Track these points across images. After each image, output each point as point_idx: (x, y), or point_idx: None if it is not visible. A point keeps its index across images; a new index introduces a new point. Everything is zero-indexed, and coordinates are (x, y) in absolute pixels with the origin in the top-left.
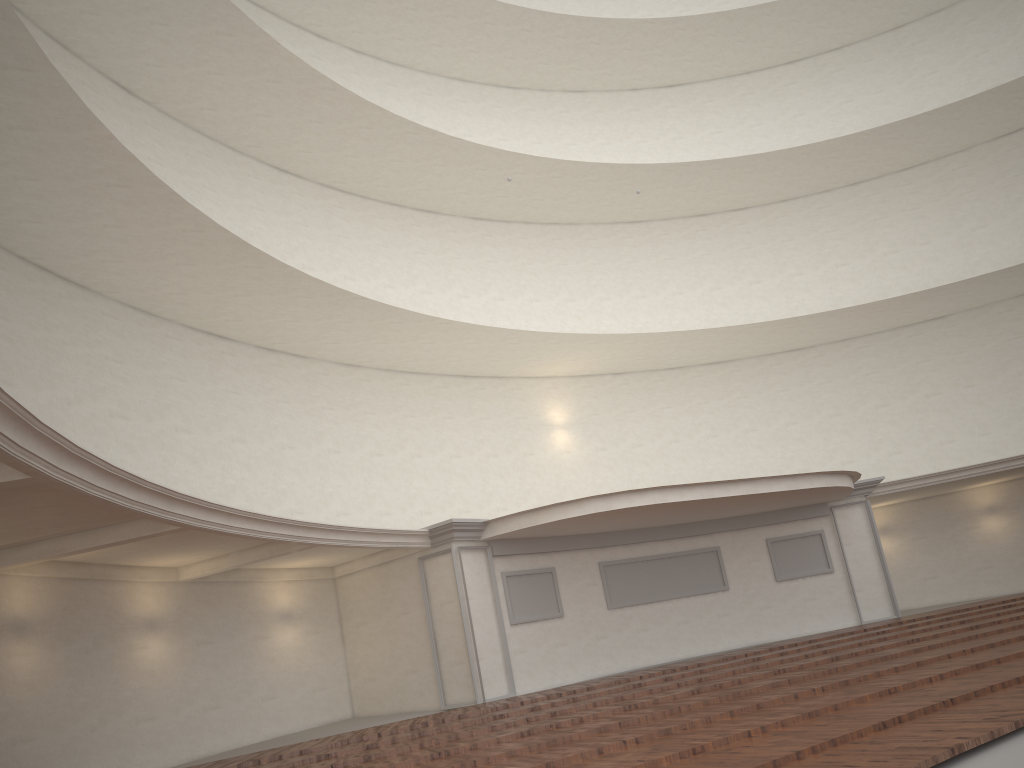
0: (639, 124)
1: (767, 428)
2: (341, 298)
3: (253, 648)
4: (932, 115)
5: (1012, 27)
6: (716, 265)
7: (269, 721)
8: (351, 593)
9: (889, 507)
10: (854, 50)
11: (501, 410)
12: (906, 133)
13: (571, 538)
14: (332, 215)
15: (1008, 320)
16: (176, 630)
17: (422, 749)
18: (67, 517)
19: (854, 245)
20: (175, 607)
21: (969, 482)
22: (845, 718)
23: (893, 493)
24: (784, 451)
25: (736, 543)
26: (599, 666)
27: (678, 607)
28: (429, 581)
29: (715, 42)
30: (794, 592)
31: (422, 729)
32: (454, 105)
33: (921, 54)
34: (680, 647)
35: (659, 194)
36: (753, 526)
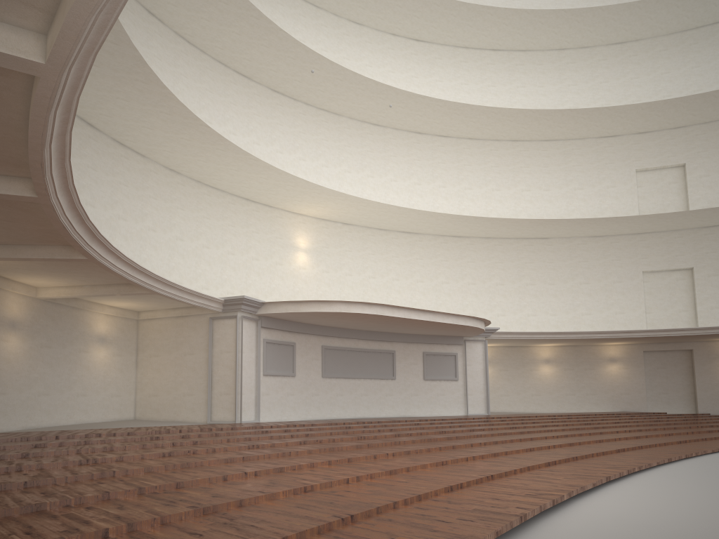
0: (392, 59)
1: (430, 282)
2: (192, 122)
3: (77, 357)
4: (572, 112)
5: (624, 72)
6: (421, 168)
7: (79, 411)
8: (150, 333)
9: (491, 347)
10: (533, 55)
11: (267, 229)
12: (554, 118)
13: (309, 326)
14: (179, 57)
15: (582, 249)
16: (28, 333)
17: (231, 442)
18: (7, 231)
19: (506, 179)
20: (30, 316)
21: (542, 342)
22: (520, 458)
23: (500, 339)
24: (437, 299)
25: (405, 351)
26: (310, 413)
27: (363, 384)
28: (215, 335)
29: (454, 21)
30: (433, 388)
31: (213, 432)
32: (274, 5)
33: (570, 71)
34: (360, 410)
35: (398, 111)
36: (418, 342)
